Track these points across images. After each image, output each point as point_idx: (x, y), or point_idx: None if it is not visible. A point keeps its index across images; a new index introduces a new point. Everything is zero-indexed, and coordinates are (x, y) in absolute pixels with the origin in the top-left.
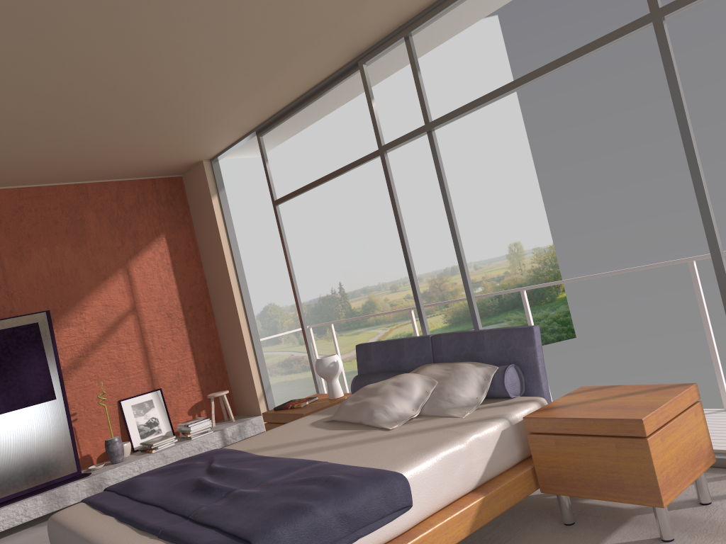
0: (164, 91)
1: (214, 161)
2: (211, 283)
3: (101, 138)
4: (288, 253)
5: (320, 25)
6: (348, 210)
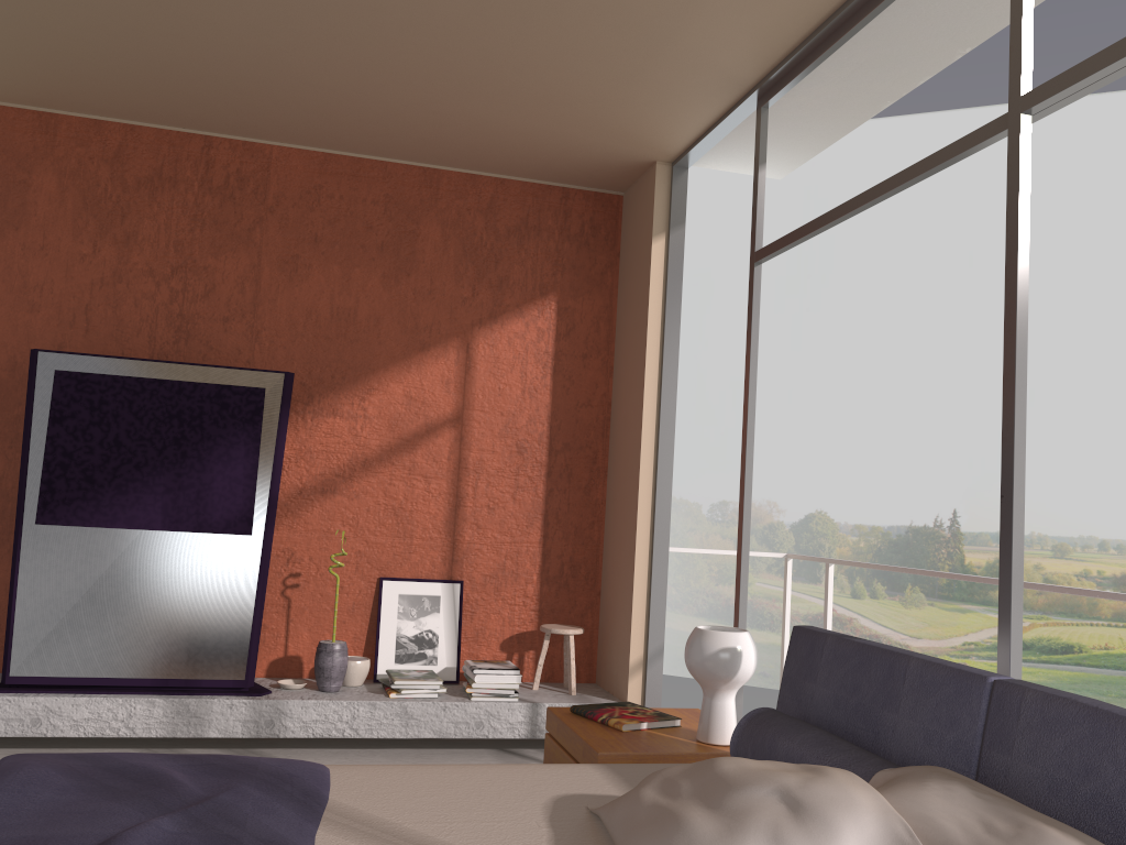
0: None
1: (678, 168)
2: (616, 411)
3: (424, 48)
4: (752, 375)
5: None
6: None
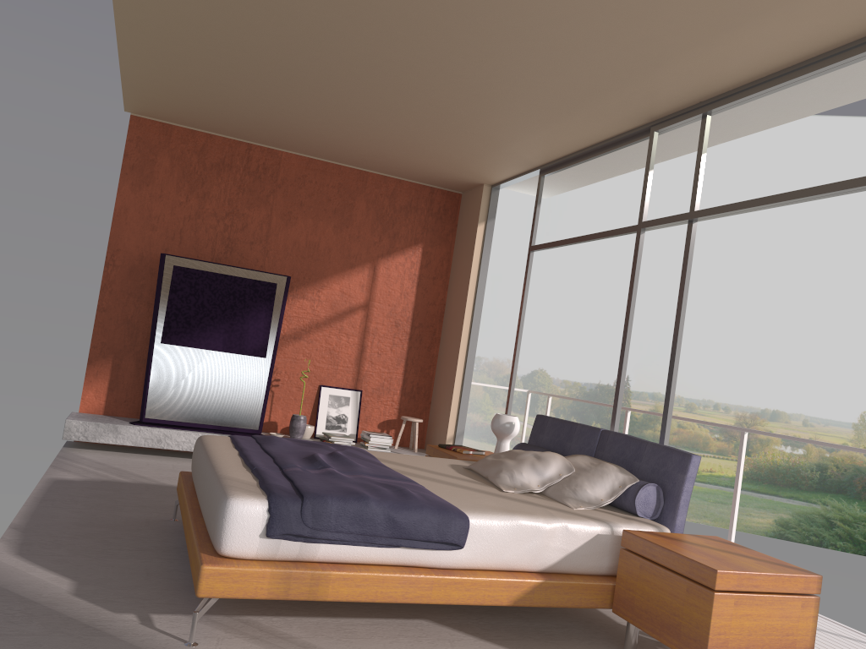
0: (448, 105)
1: (494, 188)
2: (448, 309)
3: (386, 133)
4: (524, 304)
5: (607, 80)
6: (669, 298)
